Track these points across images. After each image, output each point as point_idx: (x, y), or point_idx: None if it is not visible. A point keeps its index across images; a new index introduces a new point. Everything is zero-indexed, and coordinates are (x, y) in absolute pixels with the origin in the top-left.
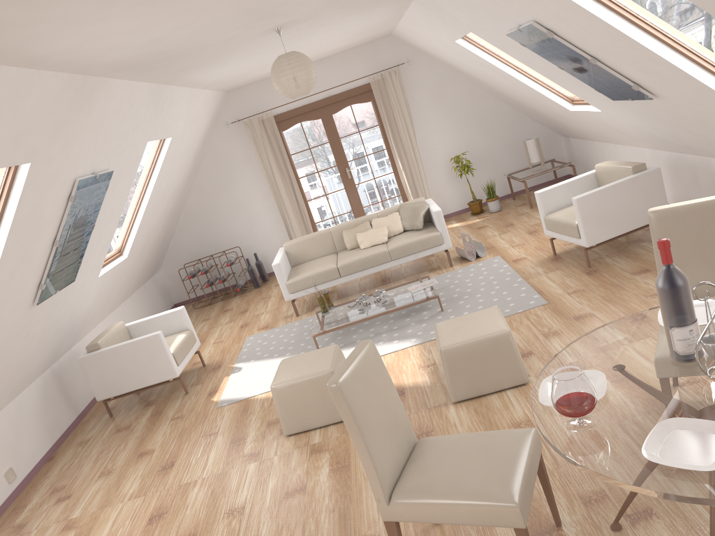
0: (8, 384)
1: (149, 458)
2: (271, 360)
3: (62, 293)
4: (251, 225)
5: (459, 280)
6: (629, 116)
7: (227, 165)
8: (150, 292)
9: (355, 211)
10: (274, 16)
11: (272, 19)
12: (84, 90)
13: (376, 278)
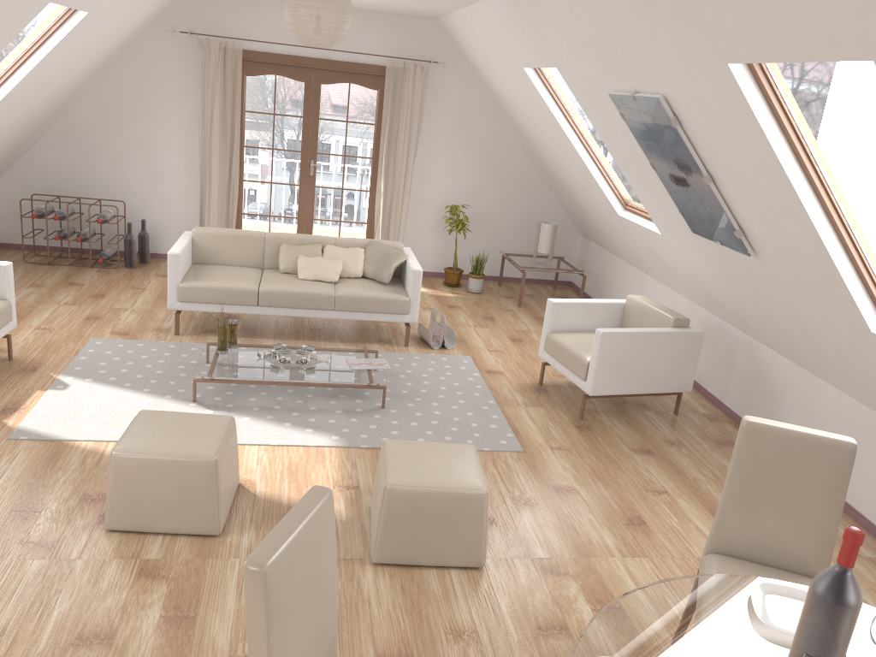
0: None
1: None
2: (118, 390)
3: None
4: (152, 180)
5: (413, 370)
6: (695, 256)
7: (151, 85)
8: None
9: (302, 219)
10: None
11: None
12: None
13: (302, 323)
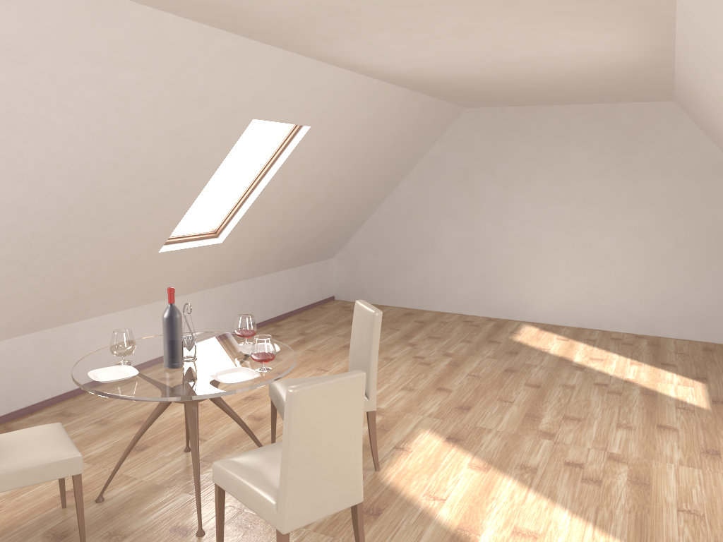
0: None
1: None
2: None
3: None
4: None
5: None
6: None
7: None
8: None
9: None
10: None
11: None
12: None
13: None
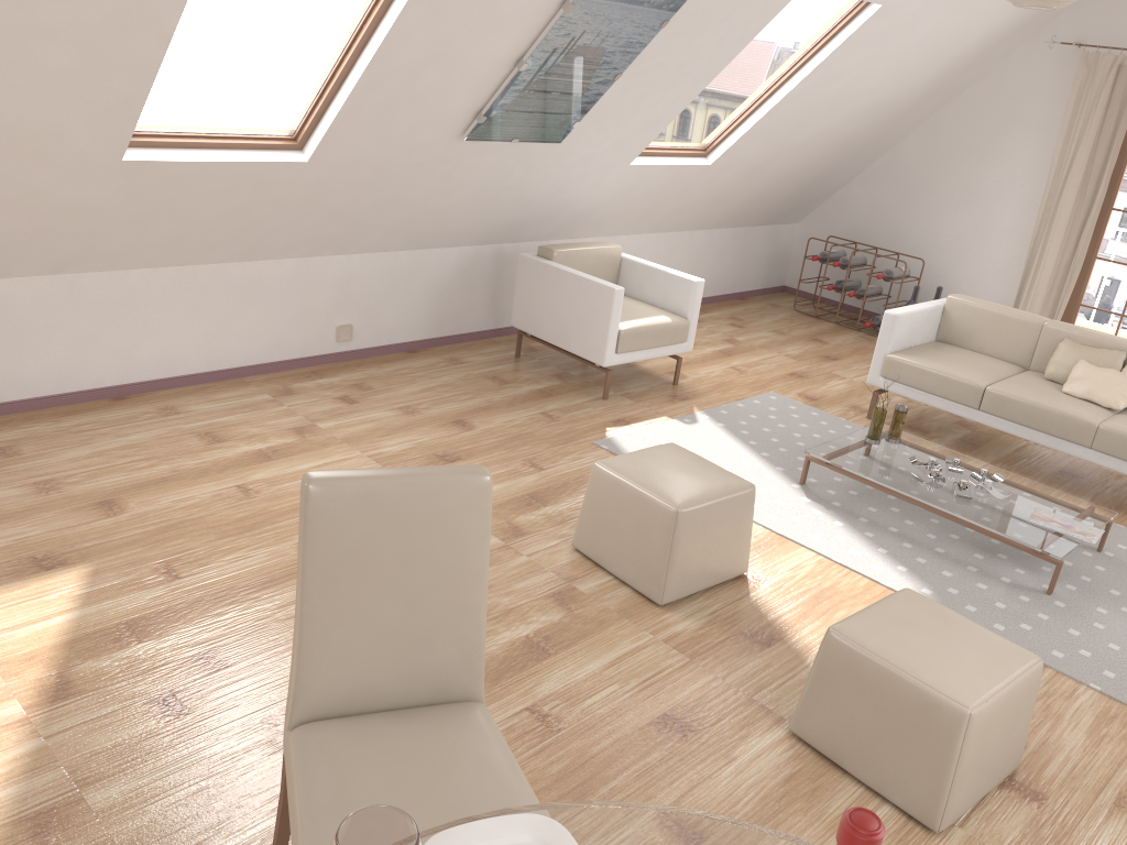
0: (402, 225)
1: (455, 432)
2: (736, 443)
3: (535, 150)
4: (970, 240)
5: None
6: None
7: (1004, 115)
8: (752, 243)
9: None
10: None
11: None
12: None
13: (1058, 461)
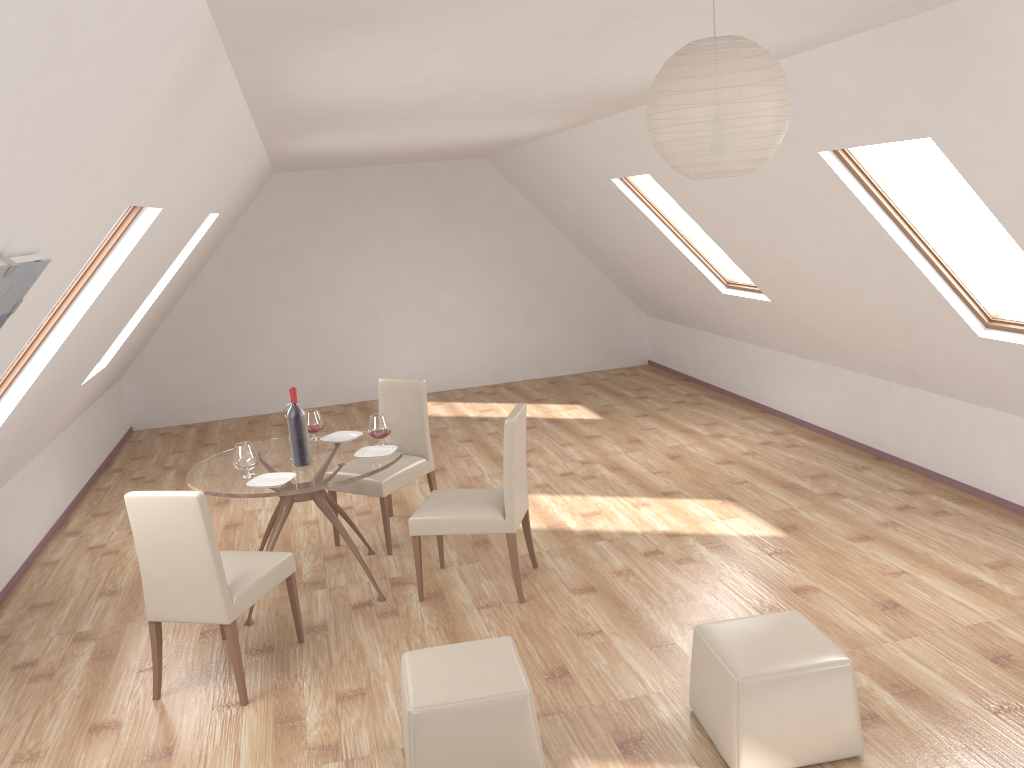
0: None
1: None
2: None
3: None
4: None
5: None
6: None
7: None
8: None
9: None
10: (615, 11)
11: (636, 2)
12: (933, 34)
13: None
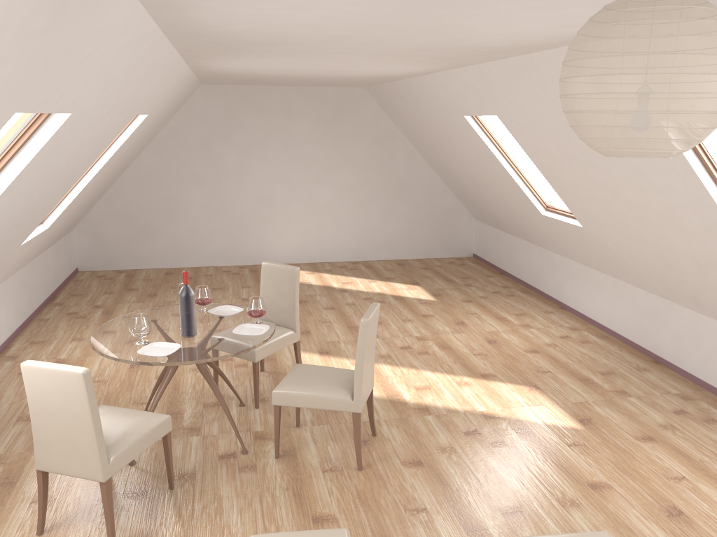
0: None
1: None
2: None
3: None
4: None
5: None
6: None
7: None
8: None
9: None
10: None
11: None
12: None
13: None
